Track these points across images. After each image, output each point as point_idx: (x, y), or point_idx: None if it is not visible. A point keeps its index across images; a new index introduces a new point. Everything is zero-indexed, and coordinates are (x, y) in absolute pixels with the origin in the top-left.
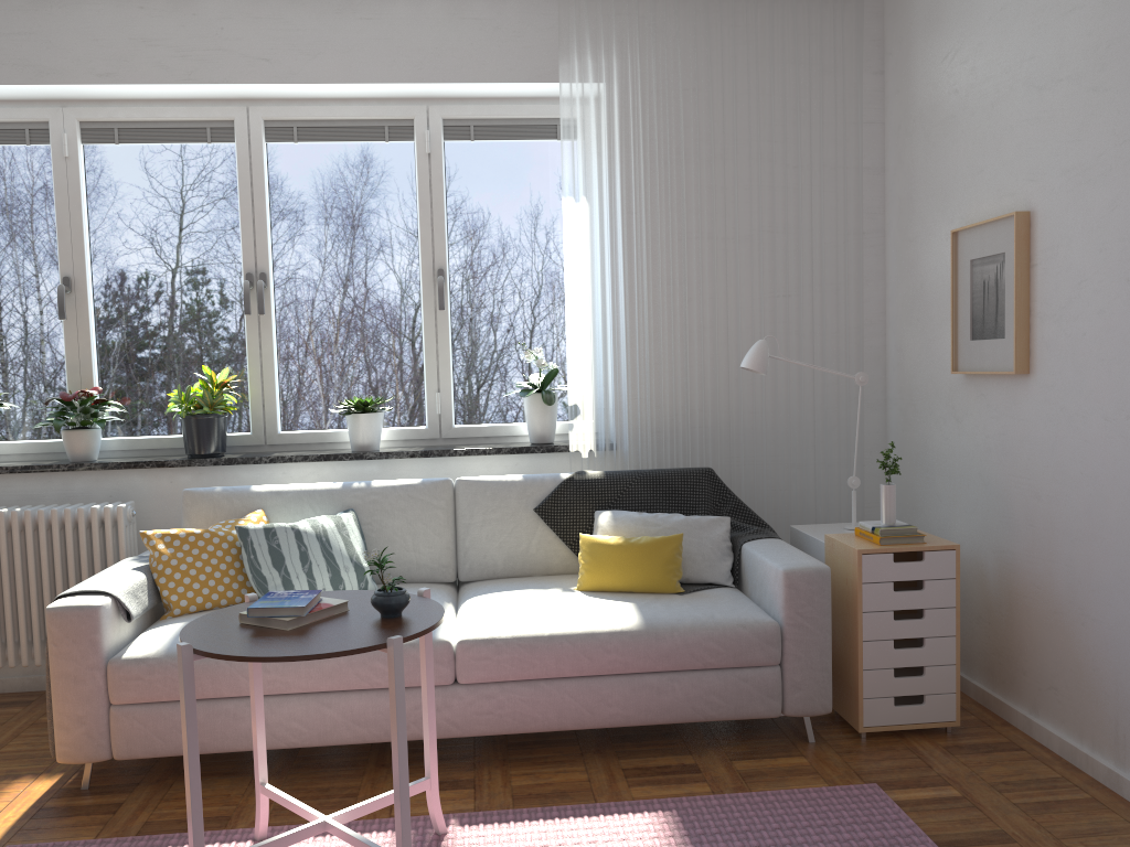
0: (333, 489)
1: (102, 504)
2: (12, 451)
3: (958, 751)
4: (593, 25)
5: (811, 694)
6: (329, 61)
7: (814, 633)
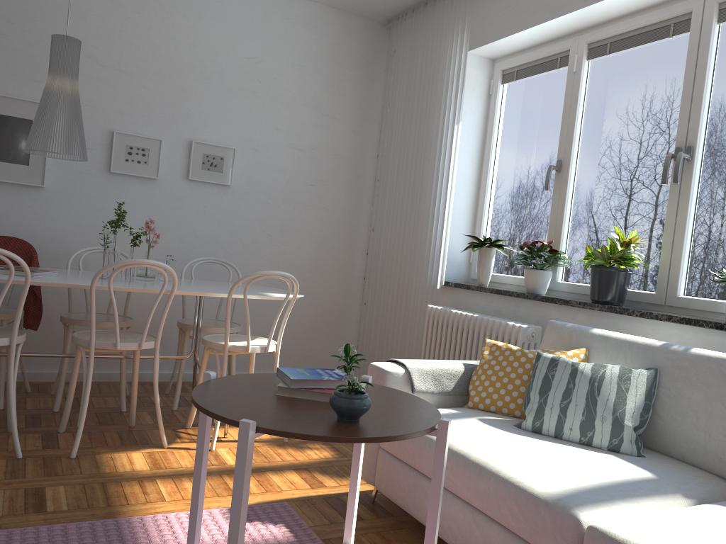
0: (651, 345)
1: (517, 323)
2: (512, 282)
3: None
4: None
5: None
6: None
7: None
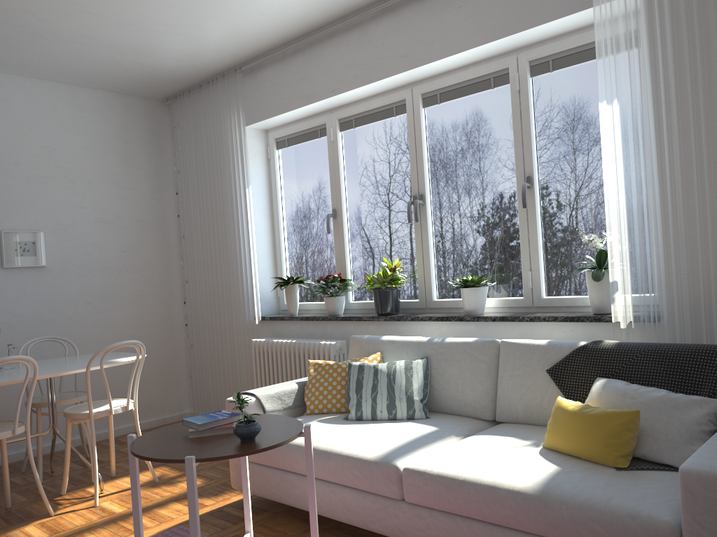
0: (421, 341)
1: (327, 341)
2: (316, 308)
3: None
4: None
5: None
6: (438, 44)
7: None
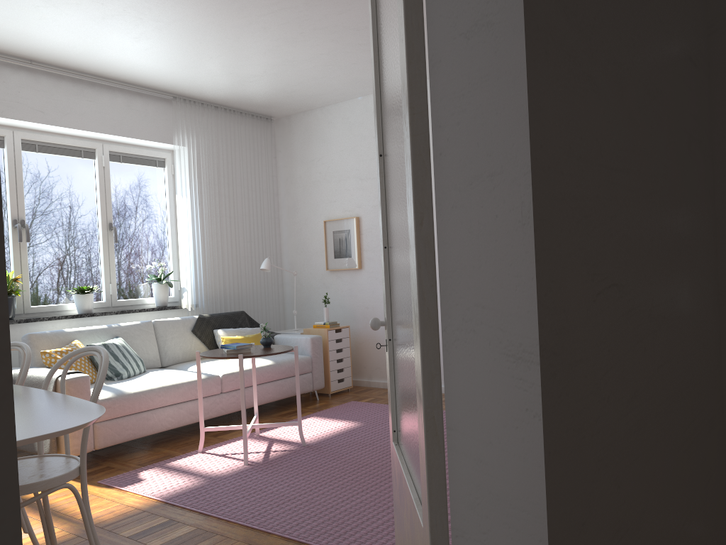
0: (105, 328)
1: None
2: None
3: (359, 392)
4: (186, 123)
5: (320, 381)
6: (73, 118)
7: (320, 359)
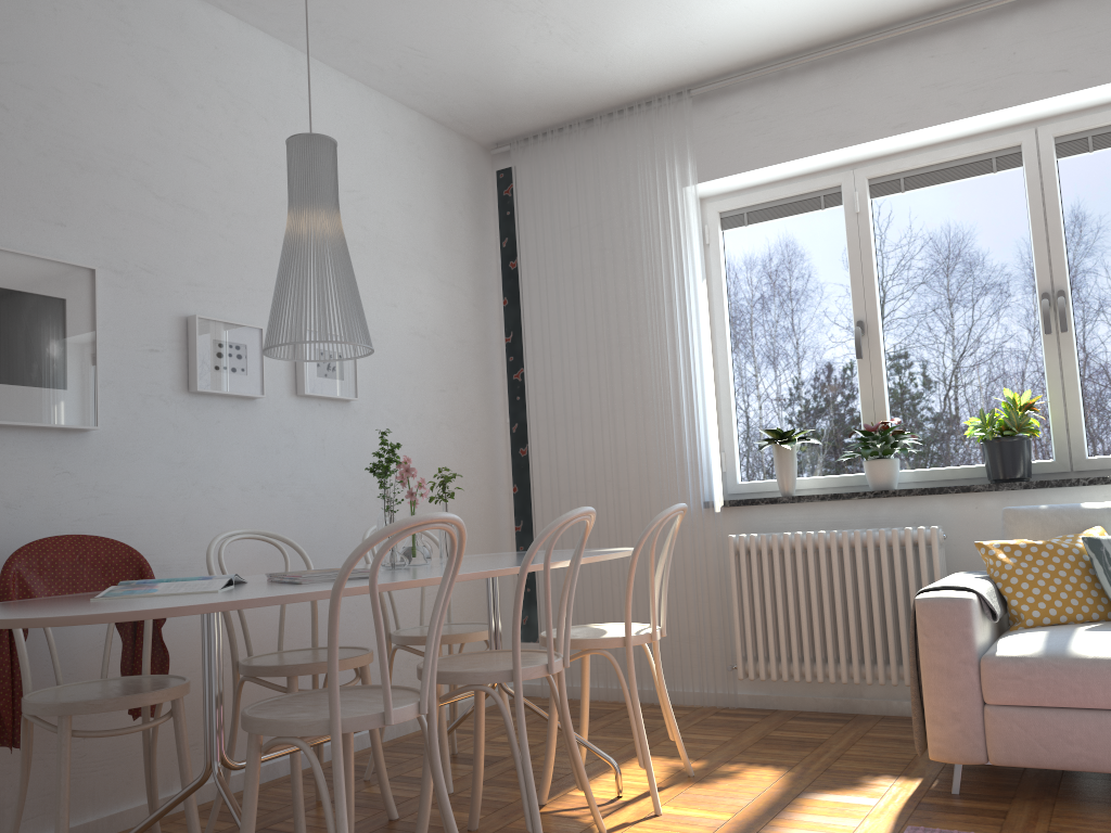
0: None
1: (911, 527)
2: (813, 486)
3: None
4: None
5: None
6: None
7: None
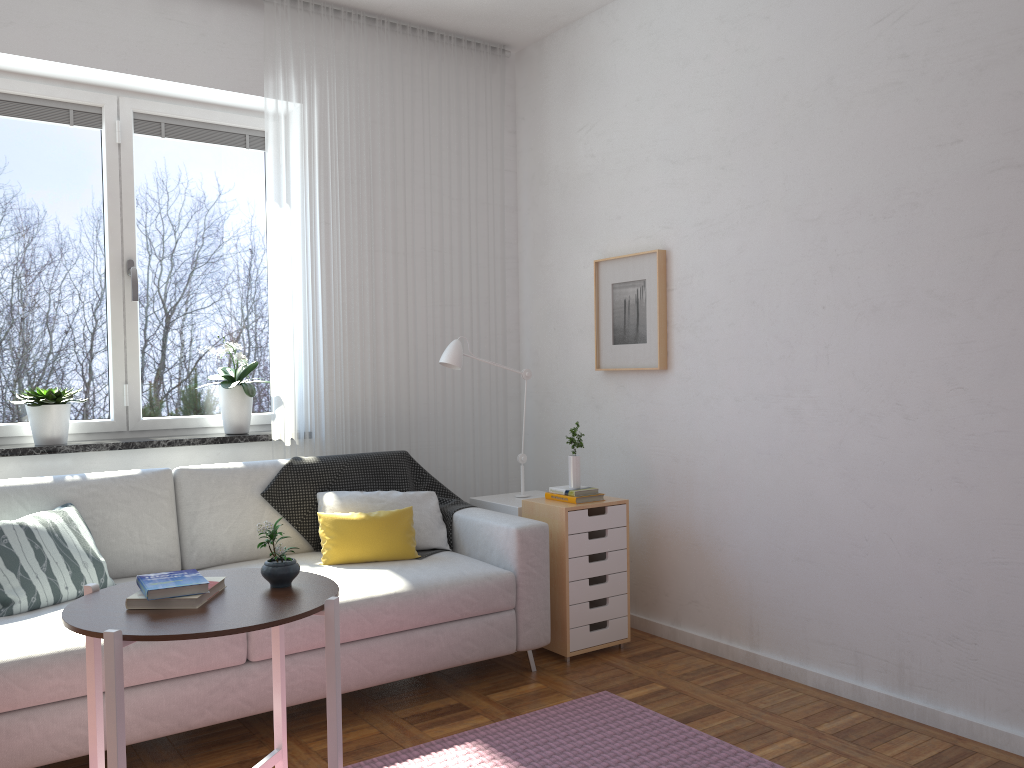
0: (44, 483)
1: None
2: None
3: (639, 659)
4: (296, 51)
5: (538, 629)
6: (23, 33)
7: (540, 578)
